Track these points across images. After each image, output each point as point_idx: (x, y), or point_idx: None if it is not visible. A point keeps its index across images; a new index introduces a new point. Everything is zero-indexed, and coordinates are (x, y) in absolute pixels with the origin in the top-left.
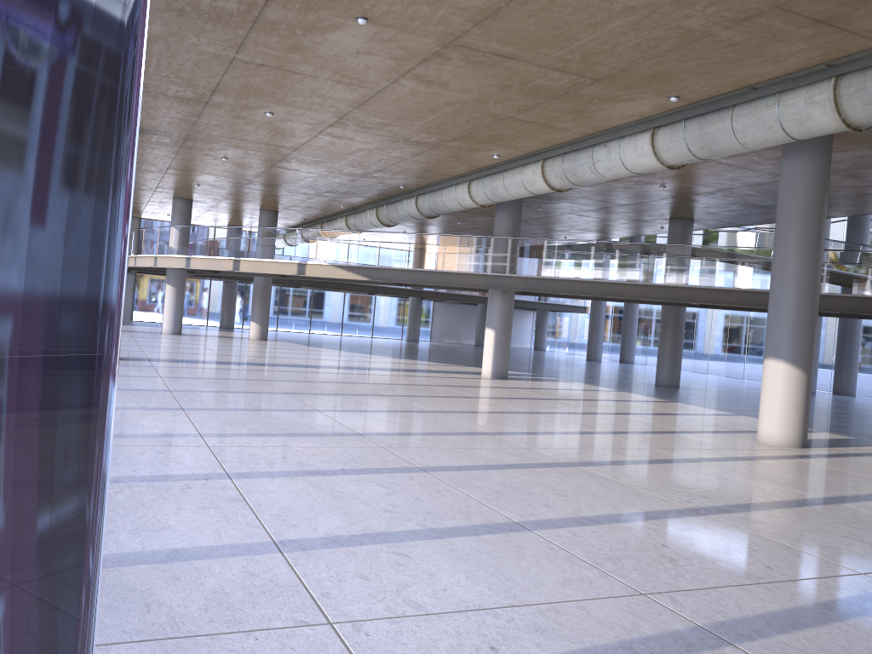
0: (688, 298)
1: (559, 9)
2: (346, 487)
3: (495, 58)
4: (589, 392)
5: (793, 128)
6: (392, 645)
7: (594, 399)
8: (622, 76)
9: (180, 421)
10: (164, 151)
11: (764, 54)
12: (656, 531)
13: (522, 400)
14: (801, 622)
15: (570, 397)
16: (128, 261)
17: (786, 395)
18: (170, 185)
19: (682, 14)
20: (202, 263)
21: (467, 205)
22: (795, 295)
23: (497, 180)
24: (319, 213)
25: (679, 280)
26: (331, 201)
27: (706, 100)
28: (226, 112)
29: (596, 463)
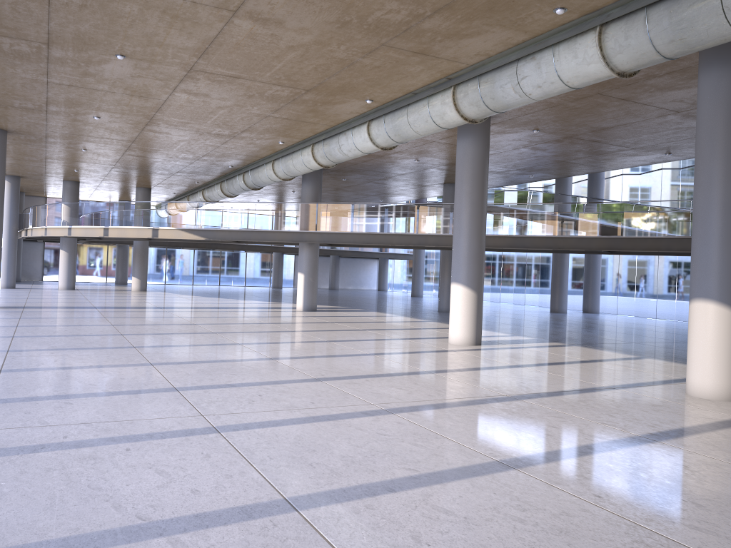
0: (437, 243)
1: (246, 48)
2: (79, 374)
3: (228, 78)
4: (370, 317)
5: (438, 121)
6: (4, 437)
7: (365, 322)
8: (323, 87)
9: (2, 343)
10: (35, 145)
11: (401, 72)
12: (268, 389)
13: (303, 324)
14: (283, 423)
15: (348, 321)
16: (27, 233)
17: (463, 308)
18: (55, 170)
19: (328, 50)
20: (80, 231)
21: (275, 179)
22: (466, 237)
23: (288, 160)
24: (183, 188)
25: (430, 230)
26: (186, 179)
27: (391, 101)
28: (65, 117)
29: (292, 358)
